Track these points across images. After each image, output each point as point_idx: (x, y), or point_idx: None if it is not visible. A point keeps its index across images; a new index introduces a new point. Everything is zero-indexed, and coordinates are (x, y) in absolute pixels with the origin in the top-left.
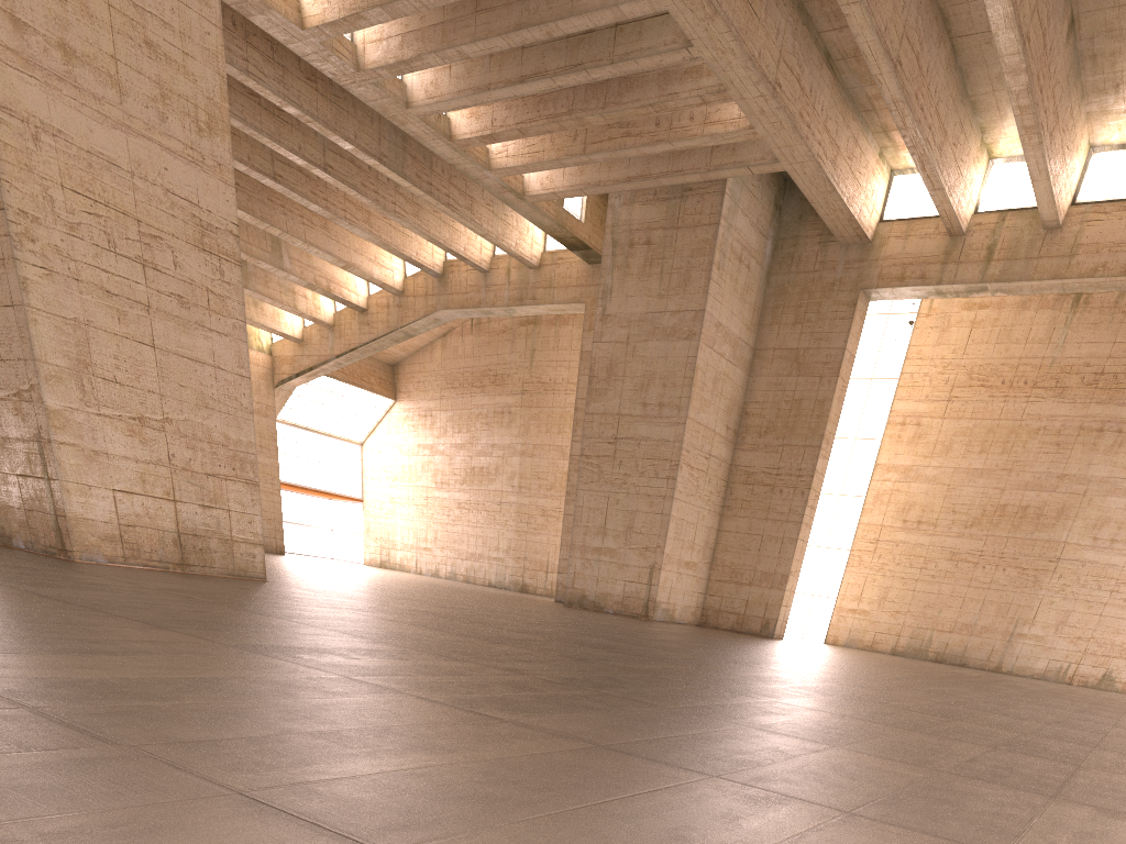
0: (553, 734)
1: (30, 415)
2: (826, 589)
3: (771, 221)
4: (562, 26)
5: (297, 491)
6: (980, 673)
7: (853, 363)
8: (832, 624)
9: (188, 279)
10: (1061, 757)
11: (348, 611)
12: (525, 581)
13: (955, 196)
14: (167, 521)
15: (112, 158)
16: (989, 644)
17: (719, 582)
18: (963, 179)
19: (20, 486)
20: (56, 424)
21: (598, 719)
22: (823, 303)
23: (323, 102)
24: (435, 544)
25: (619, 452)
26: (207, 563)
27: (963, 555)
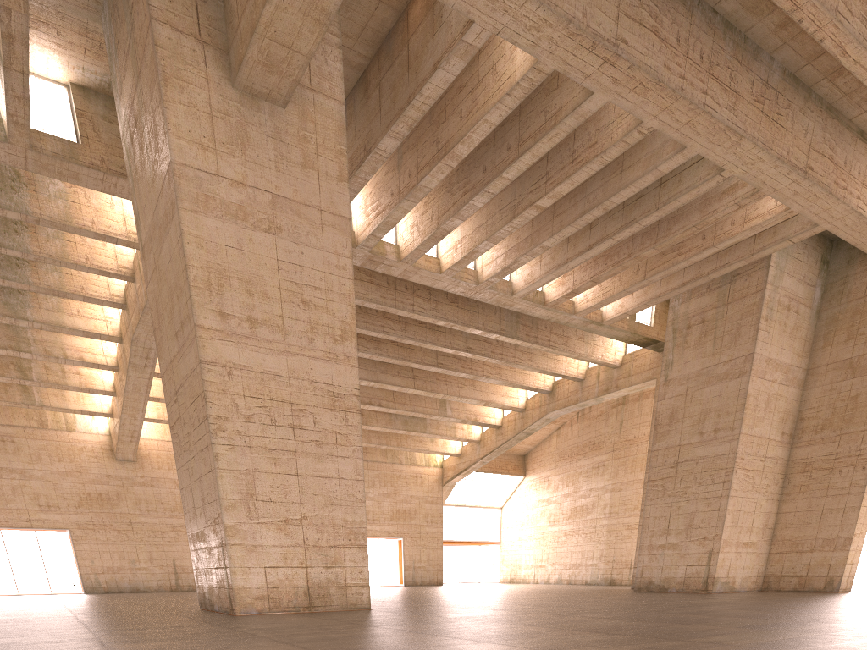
0: None
1: (218, 532)
2: None
3: (818, 273)
4: (614, 200)
5: (457, 544)
6: None
7: None
8: None
9: (323, 429)
10: None
11: (384, 627)
12: (612, 577)
13: None
14: (300, 580)
15: (276, 372)
16: None
17: (780, 554)
18: None
19: (216, 574)
20: (230, 534)
21: None
22: None
23: (462, 312)
24: (548, 562)
25: (680, 472)
26: (327, 603)
27: None
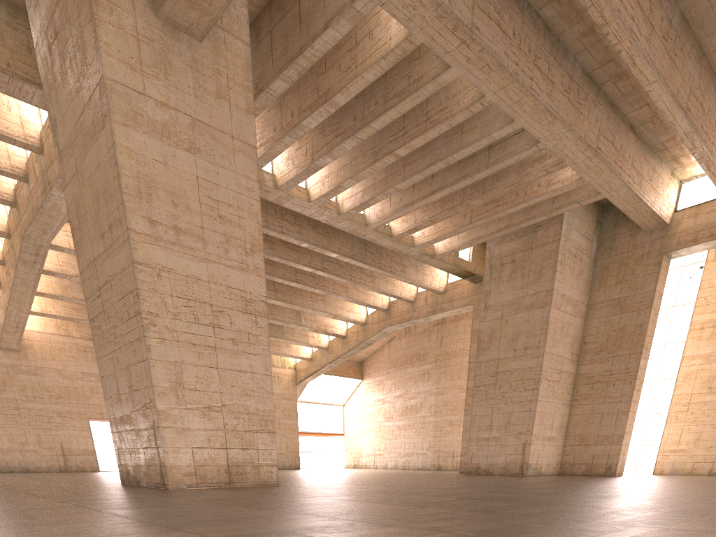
0: None
1: (149, 415)
2: (651, 440)
3: (594, 231)
4: (456, 156)
5: (308, 435)
6: None
7: (662, 298)
8: (658, 461)
9: (238, 329)
10: None
11: (321, 498)
12: (439, 464)
13: None
14: (222, 460)
15: (198, 276)
16: None
17: (572, 446)
18: None
19: (144, 453)
20: (162, 417)
21: None
22: (636, 268)
23: (321, 237)
24: (385, 451)
25: (499, 380)
26: (244, 480)
27: None
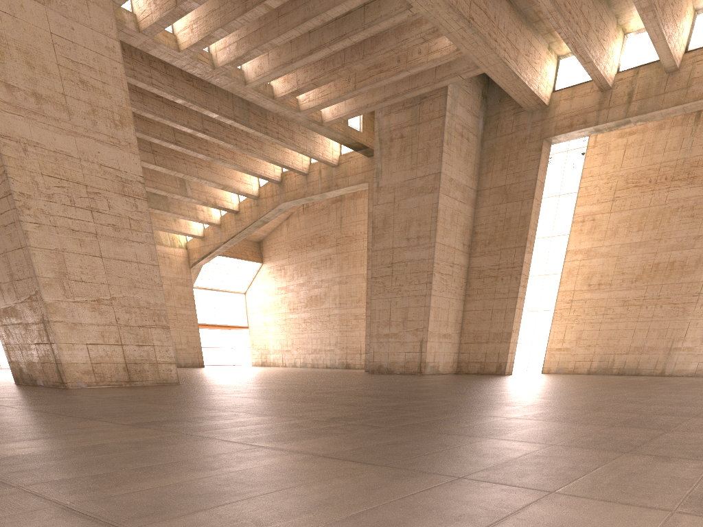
0: (292, 452)
1: (37, 309)
2: (540, 338)
3: (481, 106)
4: (330, 14)
5: (209, 328)
6: (647, 378)
7: (543, 187)
8: (546, 360)
9: (117, 214)
10: (659, 426)
11: (218, 395)
12: (347, 362)
13: (601, 64)
14: (119, 357)
15: (68, 152)
16: (654, 358)
17: (467, 344)
18: (606, 52)
19: (37, 350)
20: (51, 311)
21: (332, 439)
22: (519, 153)
23: (198, 92)
24: (293, 347)
25: (395, 271)
26: (144, 378)
27: (632, 301)
